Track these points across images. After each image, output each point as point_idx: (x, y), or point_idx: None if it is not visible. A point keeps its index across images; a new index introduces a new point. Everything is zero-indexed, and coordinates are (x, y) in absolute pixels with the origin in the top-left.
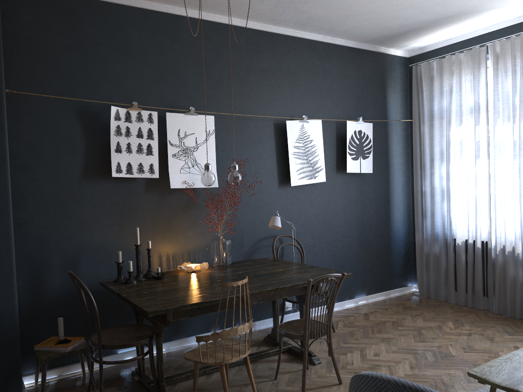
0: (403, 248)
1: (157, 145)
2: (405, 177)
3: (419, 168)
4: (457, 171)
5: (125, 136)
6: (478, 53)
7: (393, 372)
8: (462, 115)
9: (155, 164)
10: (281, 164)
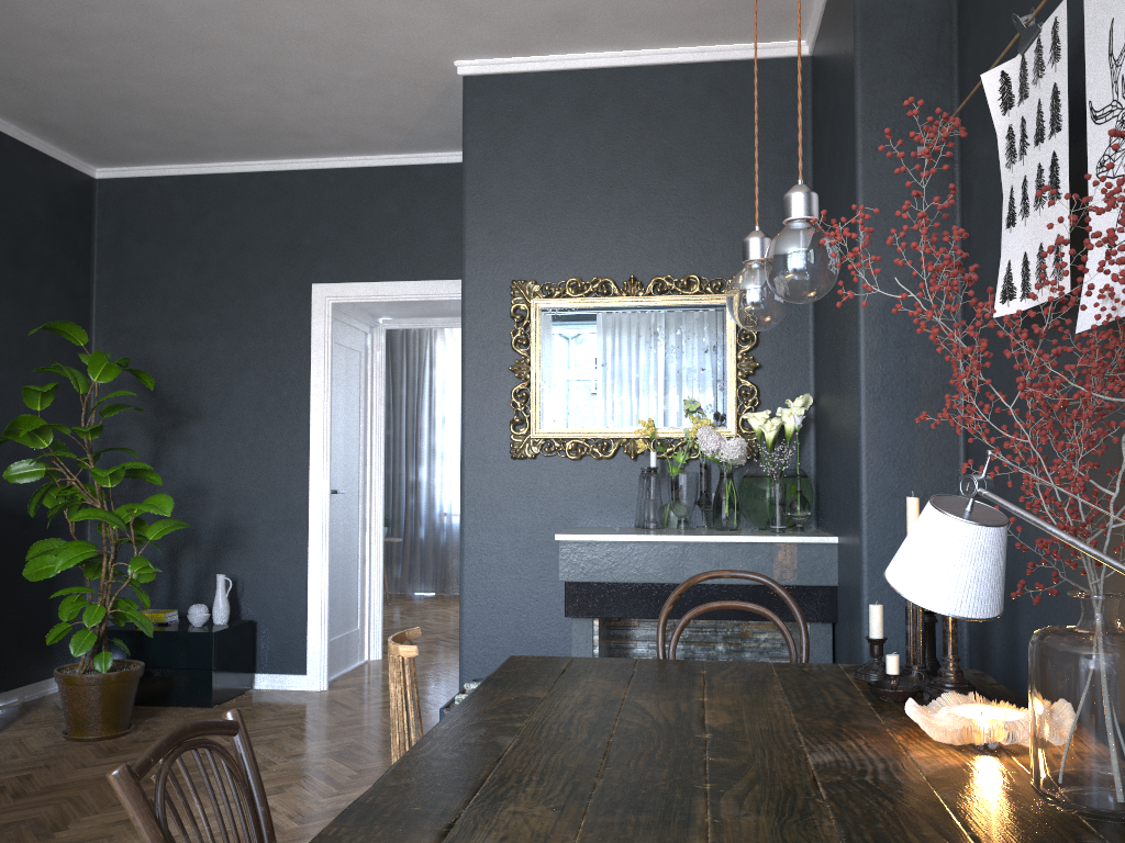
0: None
1: (1067, 145)
2: None
3: None
4: None
5: (1020, 155)
6: None
7: None
8: None
9: (1063, 233)
10: None
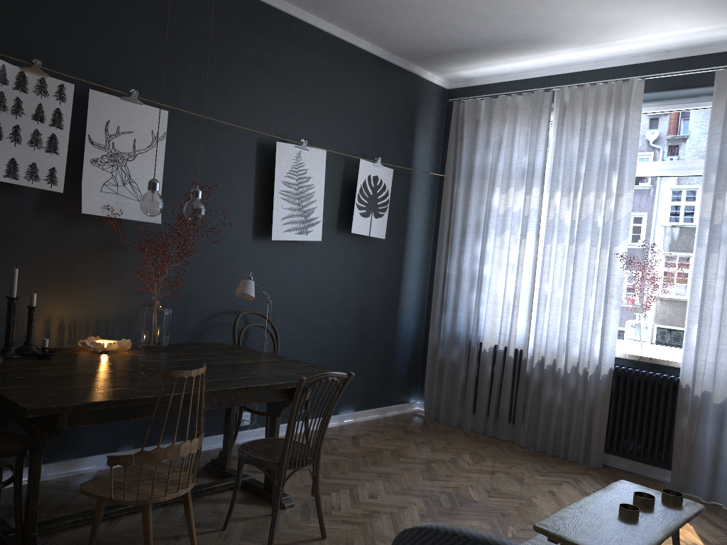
0: (410, 349)
1: (67, 139)
2: (425, 253)
3: (445, 241)
4: (496, 252)
5: (13, 112)
6: (541, 99)
7: (397, 522)
8: (510, 177)
9: (60, 169)
10: (260, 205)
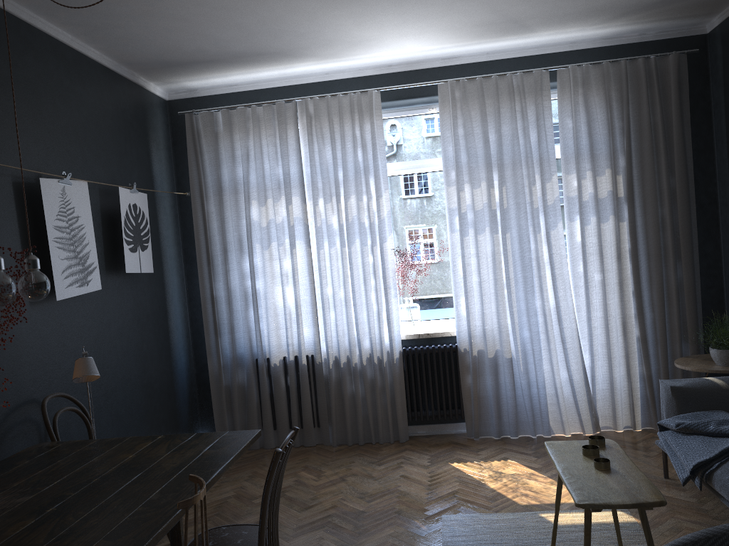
0: (187, 385)
1: None
2: (180, 279)
3: (206, 263)
4: (267, 265)
5: None
6: (285, 110)
7: None
8: (266, 189)
9: None
10: None
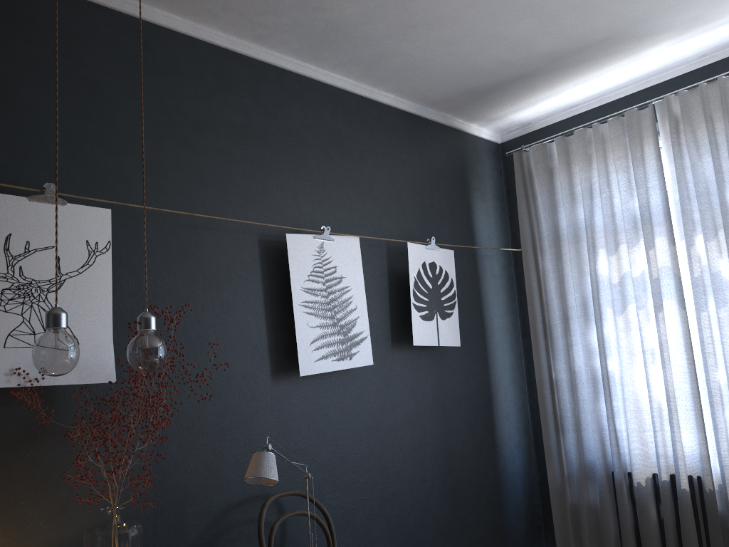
0: (523, 495)
1: None
2: (515, 356)
3: (542, 335)
4: (621, 337)
5: None
6: (638, 120)
7: None
8: (617, 232)
9: None
10: (276, 327)
